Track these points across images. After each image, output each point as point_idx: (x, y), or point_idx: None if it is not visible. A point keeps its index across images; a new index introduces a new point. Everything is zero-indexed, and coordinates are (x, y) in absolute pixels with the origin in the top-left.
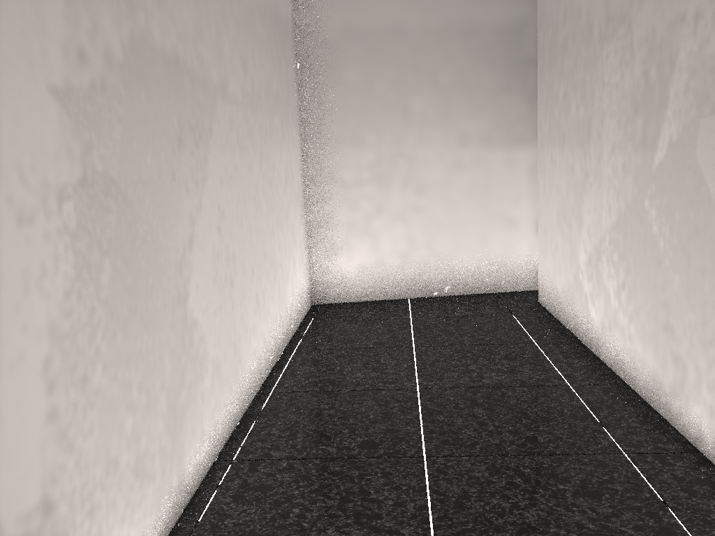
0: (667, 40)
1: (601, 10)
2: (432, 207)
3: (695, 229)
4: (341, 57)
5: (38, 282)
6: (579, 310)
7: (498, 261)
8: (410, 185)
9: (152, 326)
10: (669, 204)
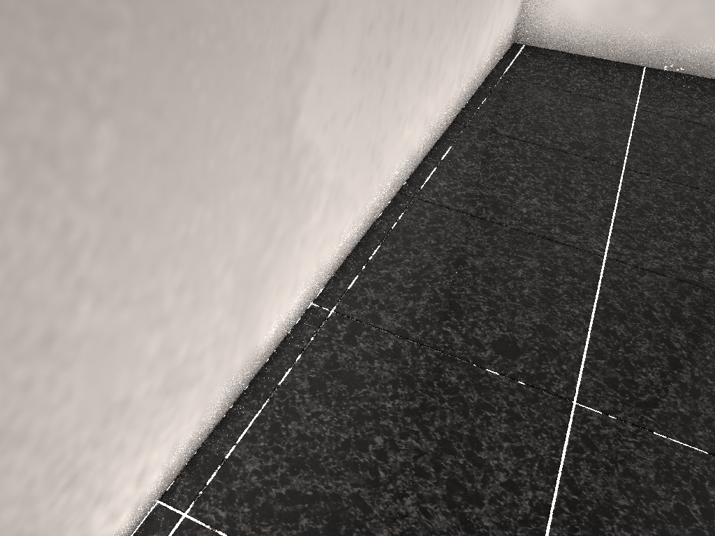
0: None
1: None
2: None
3: None
4: None
5: None
6: None
7: None
8: None
9: (215, 192)
10: None
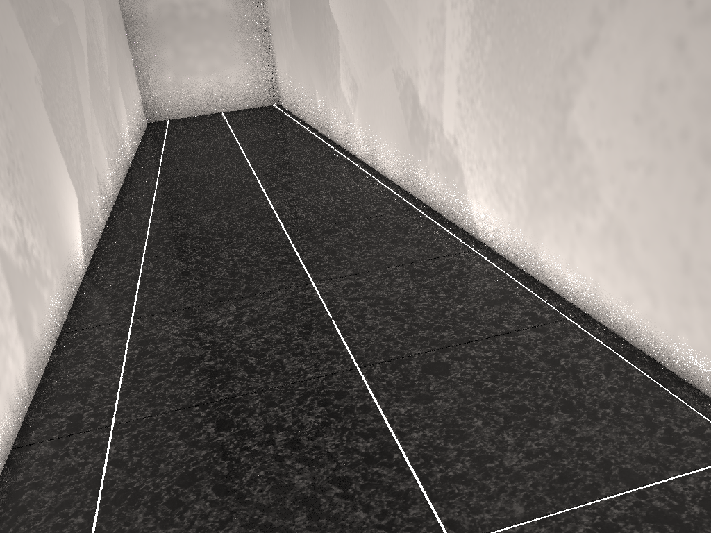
0: None
1: None
2: None
3: None
4: None
5: (457, 38)
6: None
7: None
8: None
9: (520, 105)
10: None
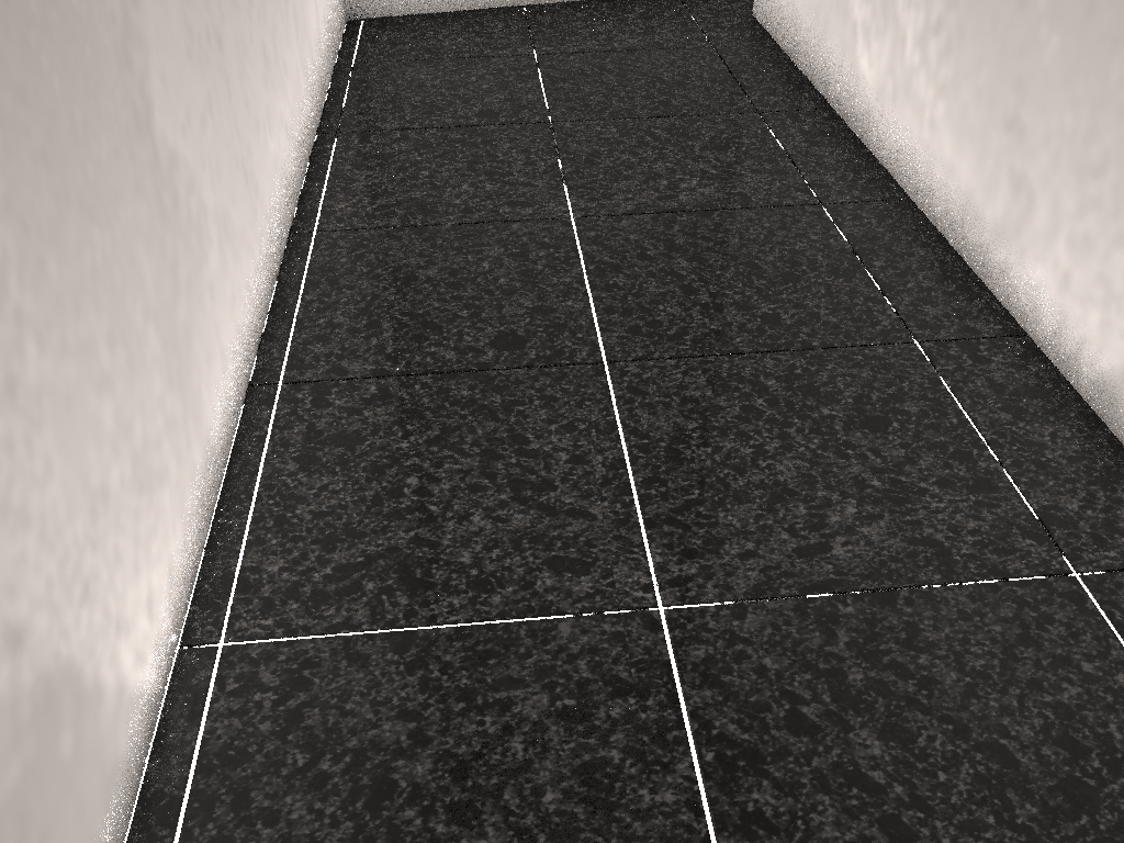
0: None
1: None
2: None
3: None
4: None
5: None
6: (836, 51)
7: None
8: None
9: (104, 209)
10: None
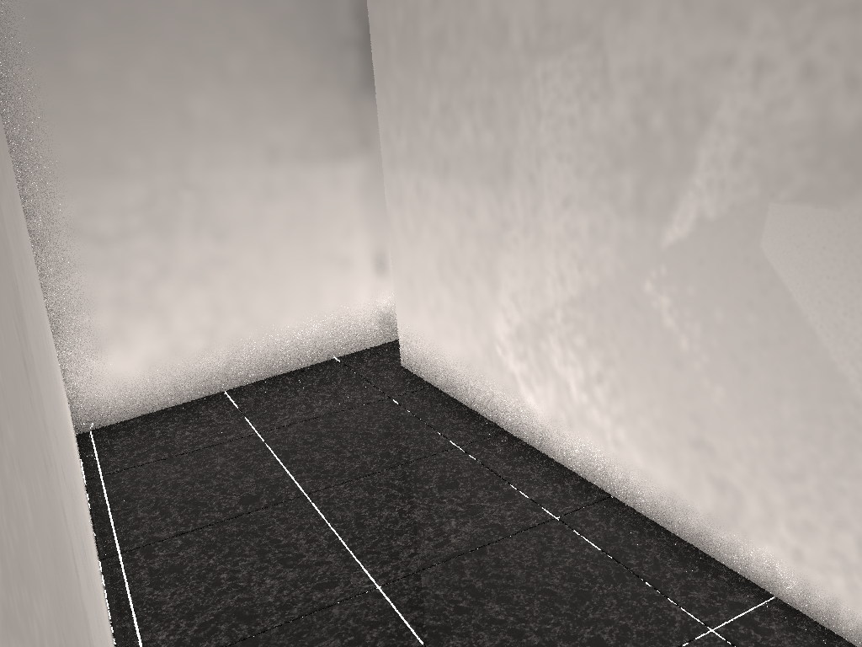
0: (690, 83)
1: (528, 9)
2: (241, 257)
3: (759, 338)
4: (65, 31)
5: None
6: (498, 391)
7: (334, 316)
8: (205, 230)
9: None
10: (700, 296)
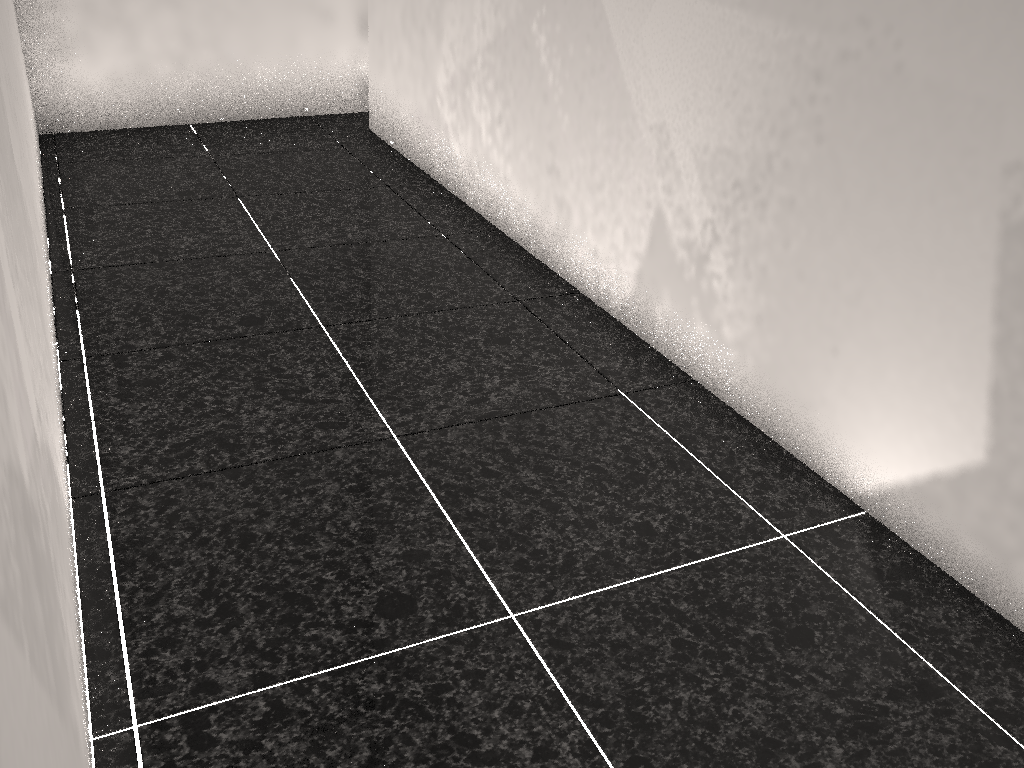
0: None
1: None
2: None
3: (590, 68)
4: None
5: None
6: (435, 144)
7: (311, 71)
8: None
9: (14, 196)
10: (562, 33)
